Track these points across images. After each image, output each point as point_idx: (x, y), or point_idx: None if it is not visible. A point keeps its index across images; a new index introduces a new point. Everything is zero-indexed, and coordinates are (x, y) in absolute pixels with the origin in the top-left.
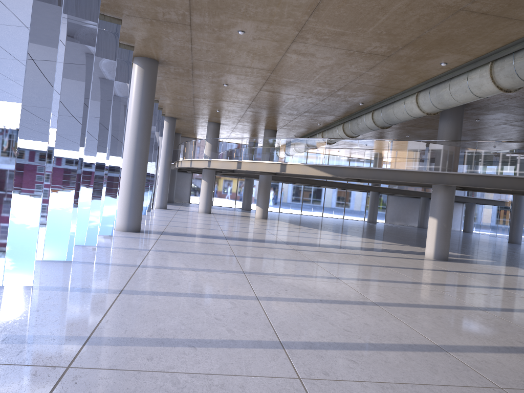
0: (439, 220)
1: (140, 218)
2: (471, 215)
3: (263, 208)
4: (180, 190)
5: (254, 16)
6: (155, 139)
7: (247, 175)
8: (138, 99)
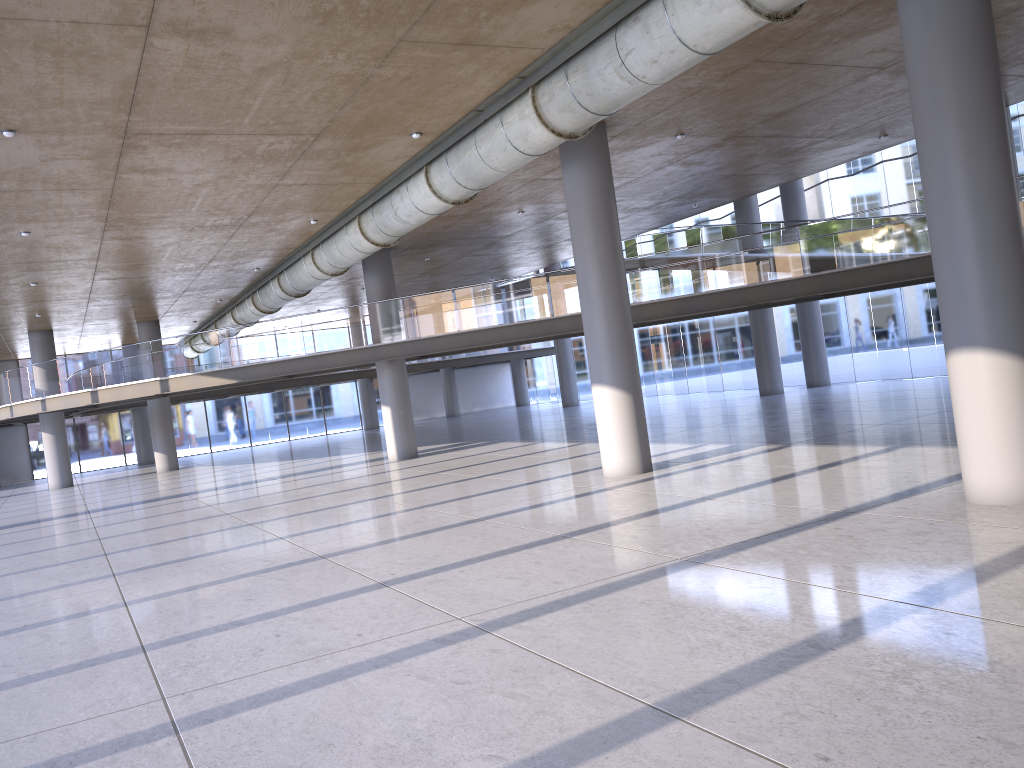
0: (392, 407)
1: None
2: (522, 378)
3: (167, 452)
4: (9, 460)
5: (34, 218)
6: None
7: (130, 404)
8: None
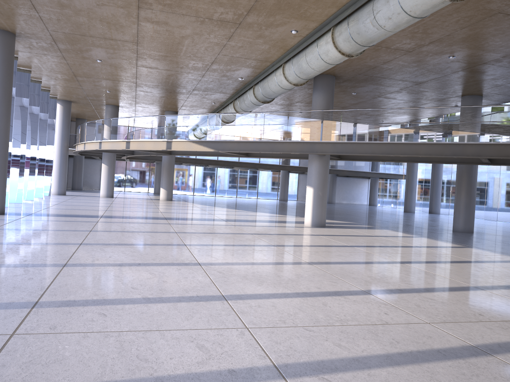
0: (315, 188)
1: (3, 200)
2: (375, 189)
3: (167, 189)
4: (90, 177)
5: None
6: None
7: (155, 158)
8: None
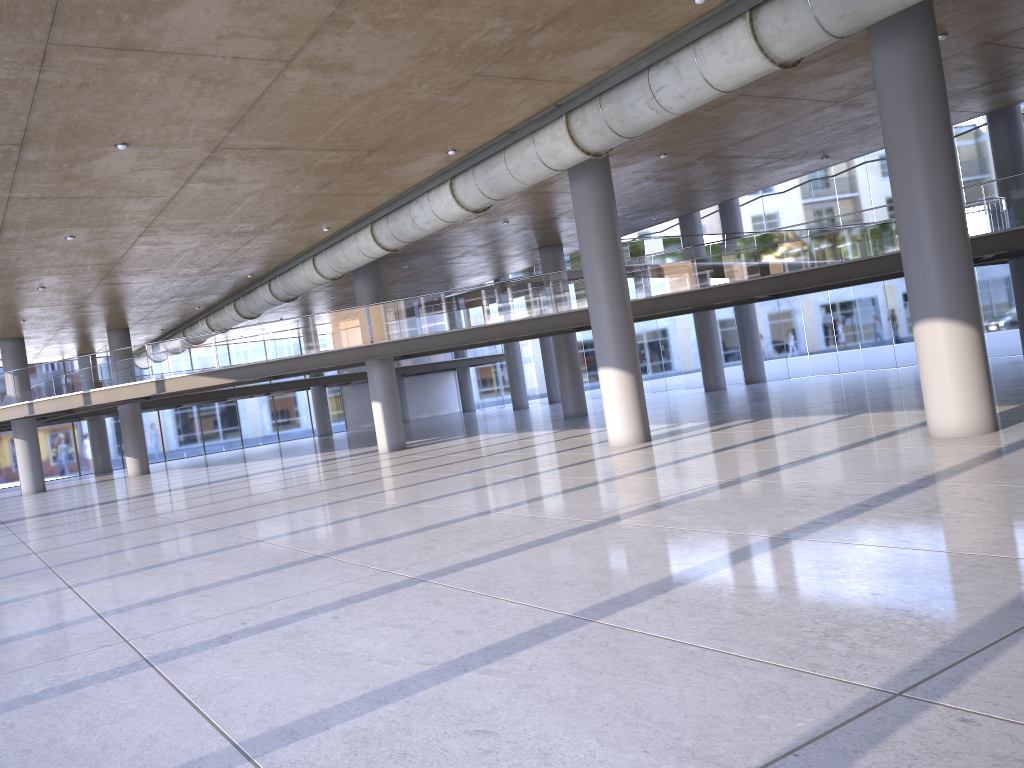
0: (383, 402)
1: None
2: (467, 385)
3: (139, 456)
4: None
5: (87, 223)
6: None
7: (92, 412)
8: None
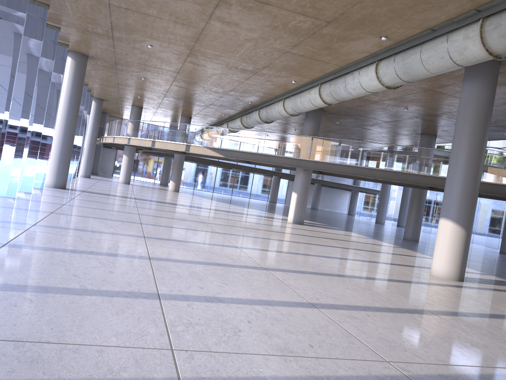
0: (298, 194)
1: (66, 178)
2: (355, 201)
3: (176, 182)
4: (105, 163)
5: (157, 38)
6: (84, 116)
7: (165, 154)
8: (70, 85)
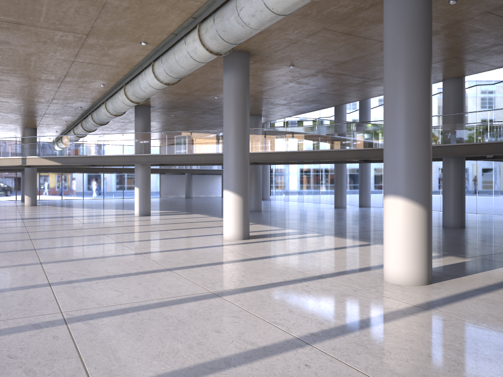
0: (140, 188)
1: None
2: None
3: (31, 196)
4: None
5: None
6: None
7: (19, 169)
8: None
